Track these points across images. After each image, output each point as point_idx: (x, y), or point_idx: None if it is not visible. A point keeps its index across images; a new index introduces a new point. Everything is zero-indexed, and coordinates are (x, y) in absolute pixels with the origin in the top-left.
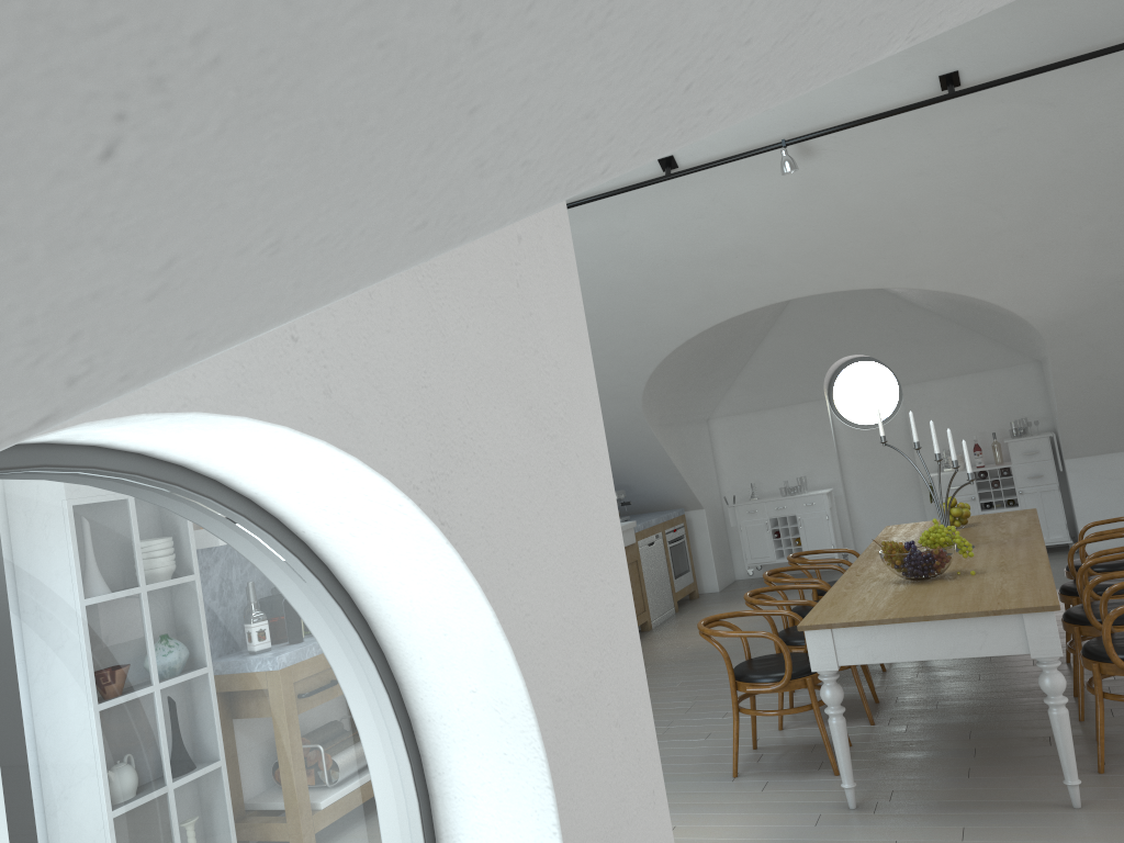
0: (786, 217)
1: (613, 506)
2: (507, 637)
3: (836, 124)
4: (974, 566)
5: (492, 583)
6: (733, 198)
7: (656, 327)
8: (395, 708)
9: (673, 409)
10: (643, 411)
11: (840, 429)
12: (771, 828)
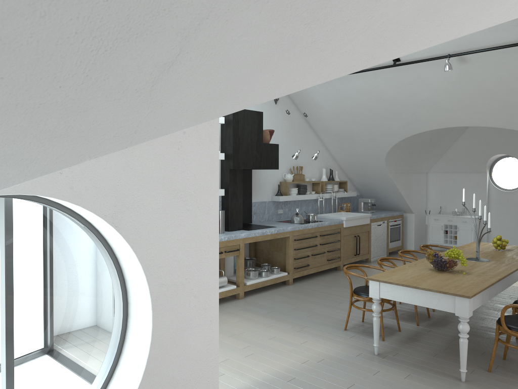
0: (452, 89)
1: (216, 225)
2: (140, 262)
3: (478, 49)
4: (471, 270)
5: (136, 245)
6: (427, 77)
7: (391, 130)
8: (118, 274)
9: (403, 166)
10: (385, 165)
11: (491, 188)
12: (339, 352)
